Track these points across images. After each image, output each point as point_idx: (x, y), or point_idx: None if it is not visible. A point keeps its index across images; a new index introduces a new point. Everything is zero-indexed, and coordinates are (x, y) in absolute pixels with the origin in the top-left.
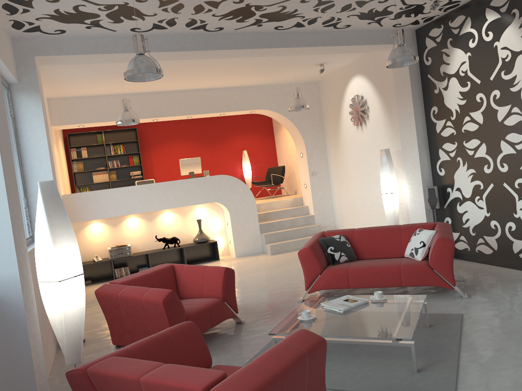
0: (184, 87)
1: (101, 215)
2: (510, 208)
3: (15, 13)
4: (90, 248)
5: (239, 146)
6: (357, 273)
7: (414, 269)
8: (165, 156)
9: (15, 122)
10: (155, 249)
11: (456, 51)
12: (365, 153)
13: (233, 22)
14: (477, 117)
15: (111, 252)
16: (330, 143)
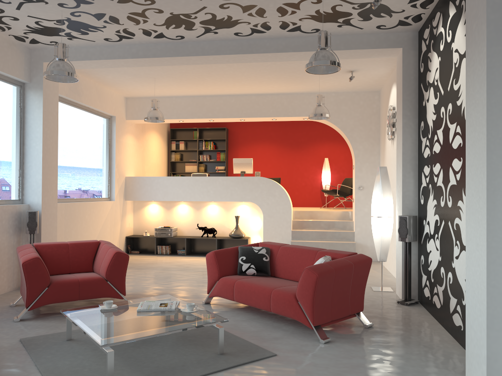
0: (233, 92)
1: (151, 198)
2: (450, 254)
3: (4, 30)
4: (146, 224)
5: (324, 154)
6: (240, 287)
7: (281, 295)
8: (250, 156)
9: (23, 112)
10: (198, 236)
11: (434, 55)
12: (393, 171)
13: (184, 30)
14: (440, 137)
15: (156, 231)
16: (381, 158)
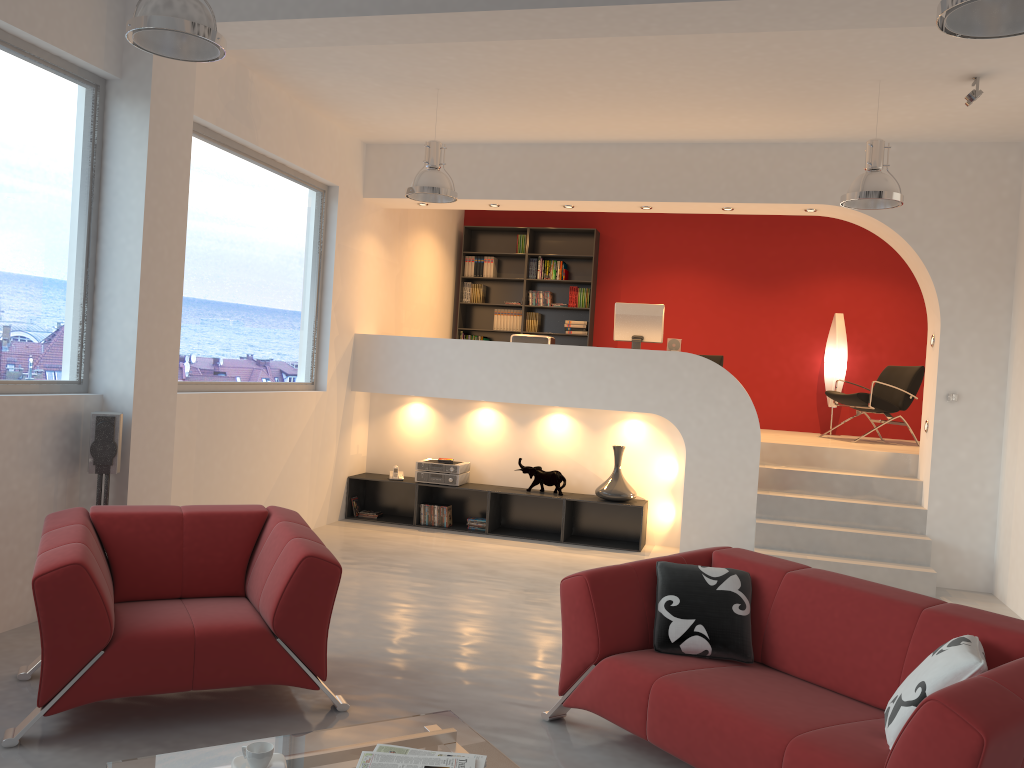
0: (630, 135)
1: (413, 389)
2: None
3: None
4: (398, 450)
5: (832, 303)
6: (670, 703)
7: None
8: (648, 299)
9: (101, 155)
10: (519, 487)
11: None
12: None
13: None
14: None
15: (419, 469)
16: (1019, 321)
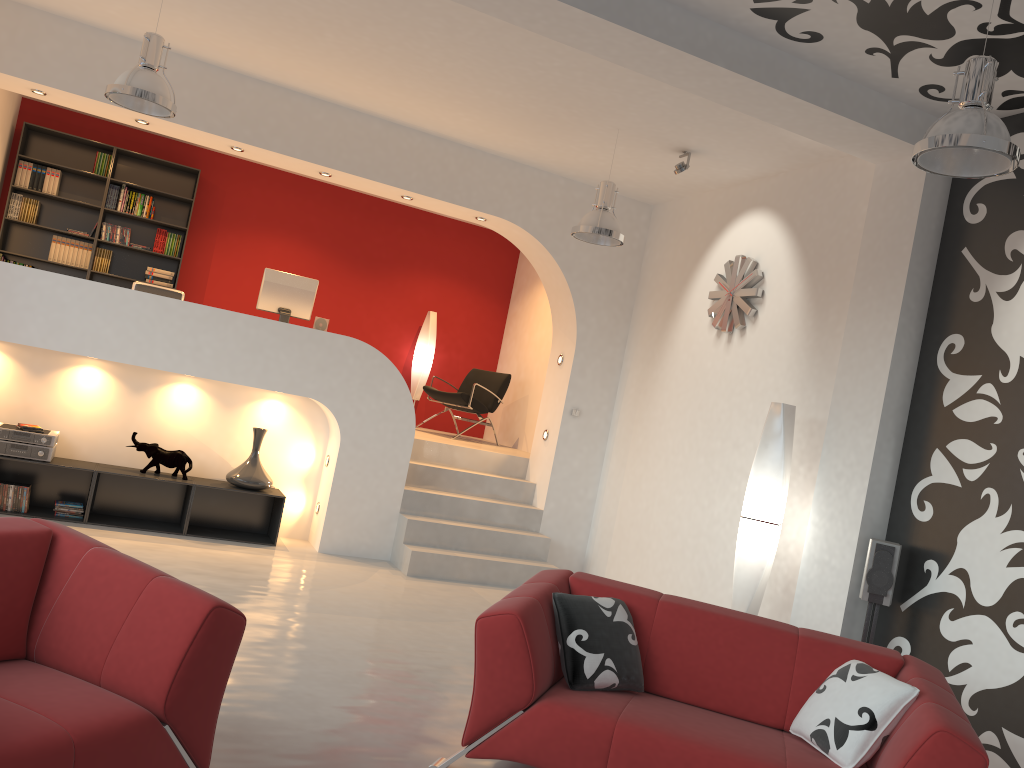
0: (336, 94)
1: (2, 332)
2: None
3: None
4: None
5: (425, 300)
6: (642, 748)
7: None
8: (246, 261)
9: None
10: (123, 466)
11: None
12: (719, 402)
13: None
14: None
15: None
16: (636, 355)
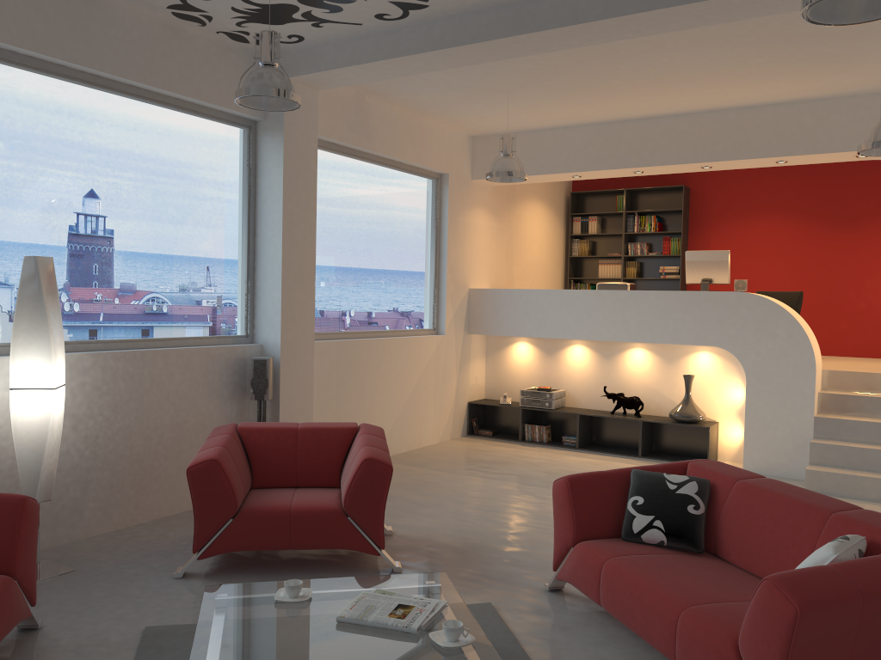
0: (683, 107)
1: (515, 331)
2: None
3: (204, 23)
4: (509, 380)
5: None
6: (612, 578)
7: (701, 632)
8: (736, 243)
9: (254, 175)
10: (607, 410)
11: None
12: None
13: None
14: None
15: (522, 395)
16: None
